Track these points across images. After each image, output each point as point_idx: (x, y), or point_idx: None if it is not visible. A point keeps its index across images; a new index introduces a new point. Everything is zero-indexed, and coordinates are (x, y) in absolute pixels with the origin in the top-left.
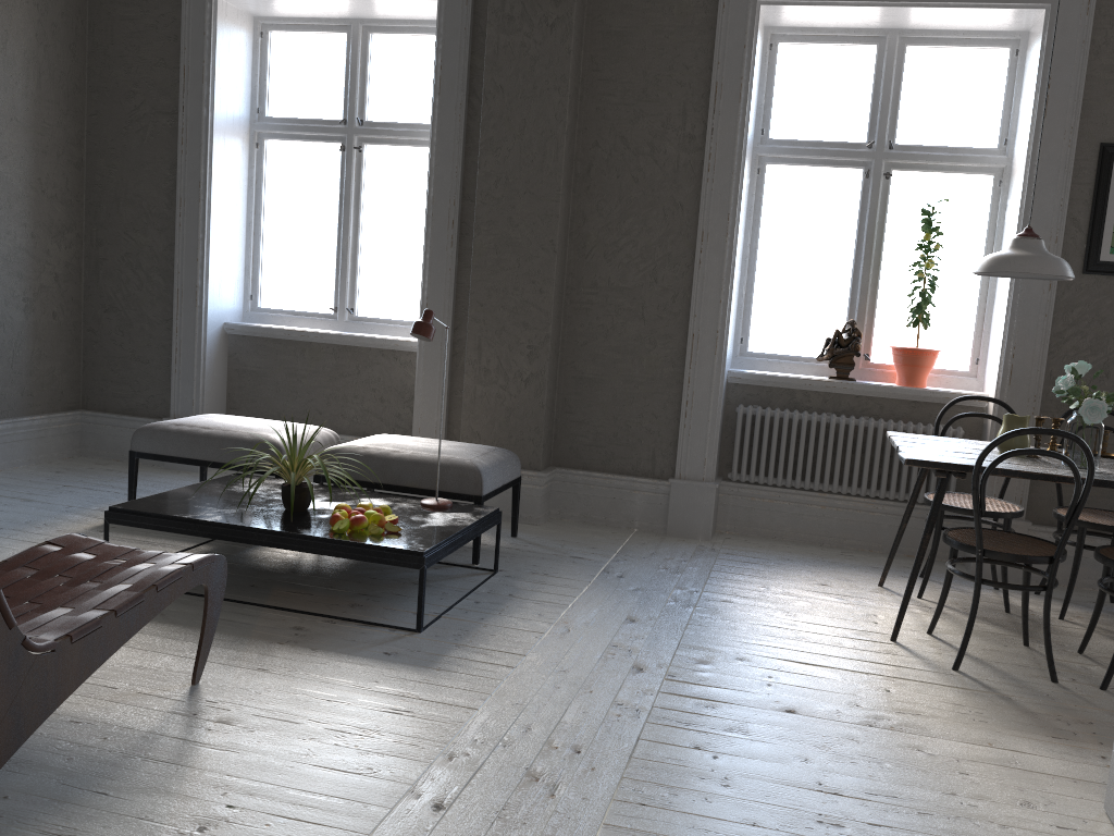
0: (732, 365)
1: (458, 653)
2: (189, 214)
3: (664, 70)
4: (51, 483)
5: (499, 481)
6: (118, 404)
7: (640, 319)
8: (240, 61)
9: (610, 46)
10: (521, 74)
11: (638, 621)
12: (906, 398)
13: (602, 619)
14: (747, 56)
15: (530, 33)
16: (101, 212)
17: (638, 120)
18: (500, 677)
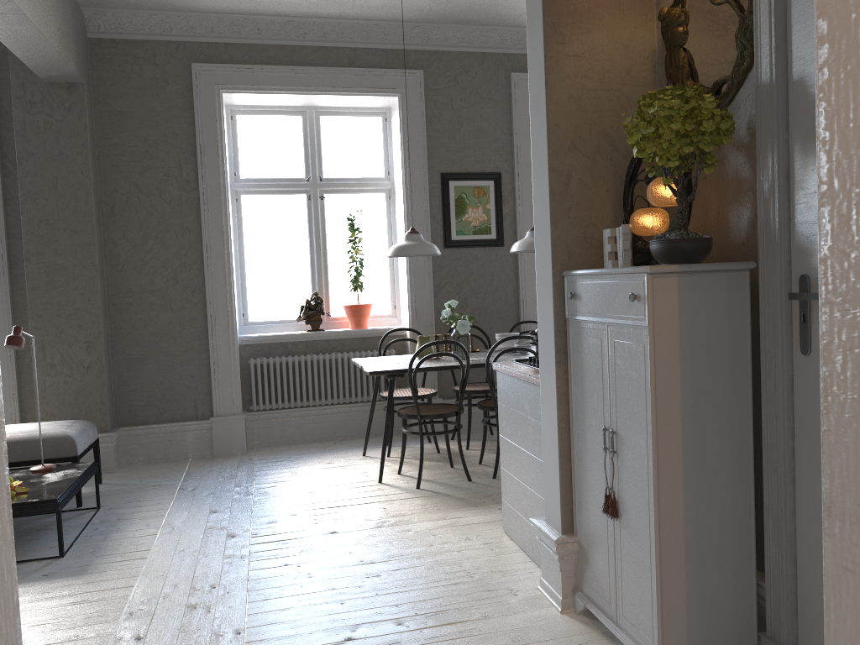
0: (240, 332)
1: (100, 561)
2: None
3: (160, 137)
4: None
5: (87, 443)
6: None
7: (170, 310)
8: None
9: (116, 121)
10: (48, 143)
11: (218, 511)
12: (358, 336)
13: (193, 516)
14: (219, 126)
15: (51, 113)
16: None
17: (146, 172)
18: (140, 565)
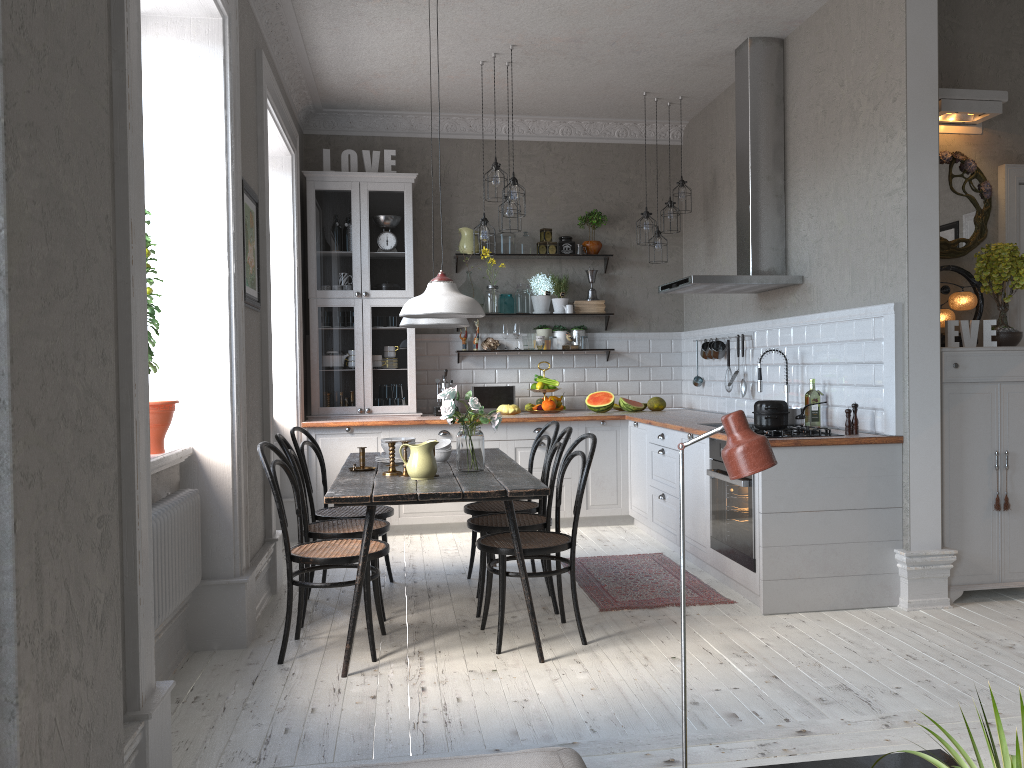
0: None
1: None
2: None
3: None
4: None
5: None
6: None
7: None
8: None
9: None
10: None
11: (664, 758)
12: (161, 469)
13: None
14: None
15: None
16: None
17: None
18: None
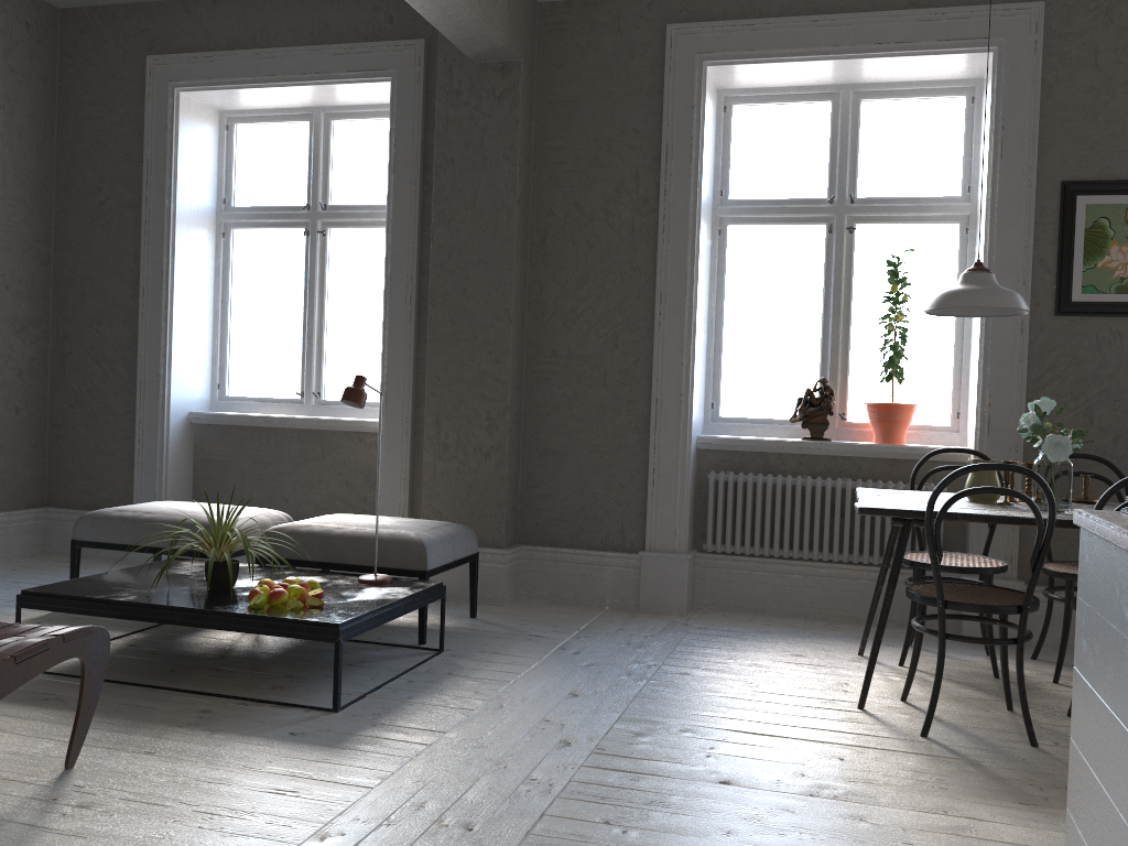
0: (704, 431)
1: (371, 732)
2: (152, 304)
3: (614, 135)
4: (2, 580)
5: (449, 556)
6: (82, 499)
7: (602, 386)
8: (205, 153)
9: (561, 115)
10: (471, 146)
11: (581, 695)
12: (884, 457)
13: (542, 695)
14: (696, 116)
15: (478, 105)
16: (67, 307)
17: (591, 186)
18: (409, 755)
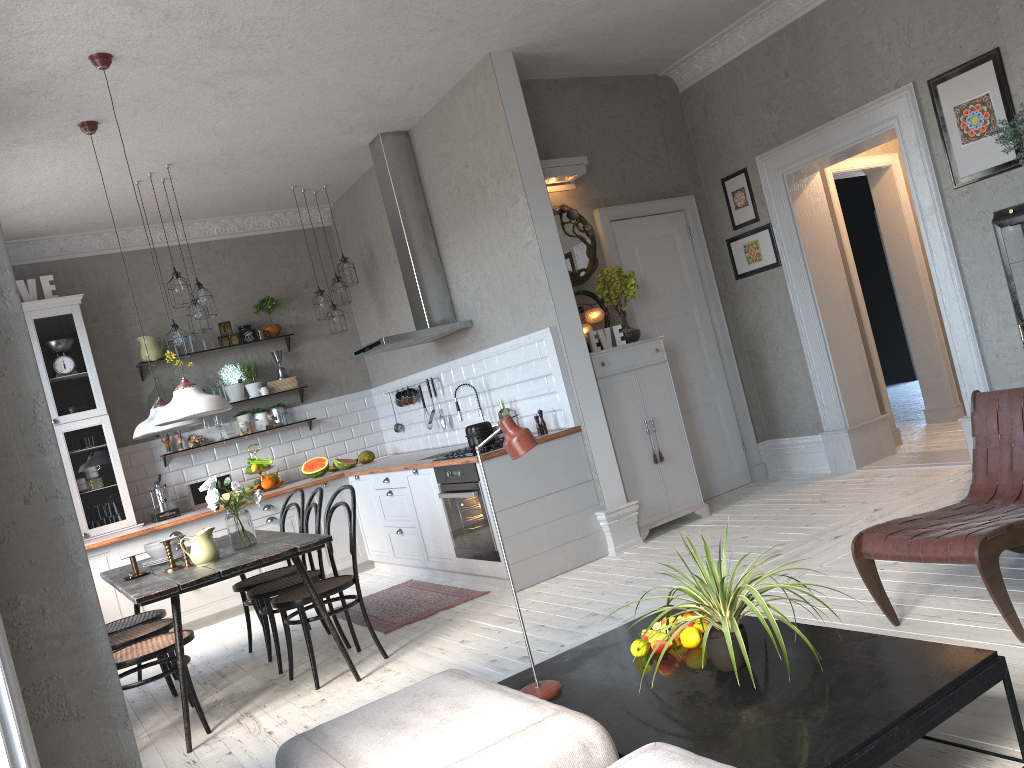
0: None
1: None
2: None
3: None
4: None
5: None
6: None
7: None
8: None
9: None
10: None
11: None
12: None
13: None
14: None
15: None
16: None
17: None
18: None
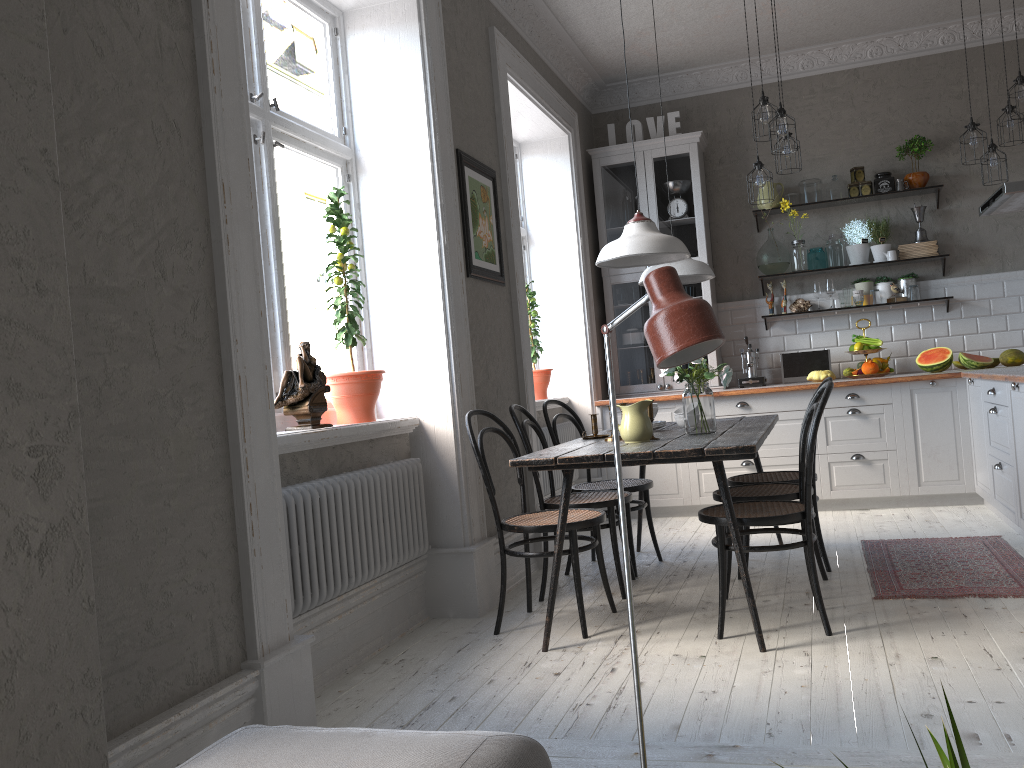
0: None
1: None
2: None
3: None
4: None
5: None
6: None
7: (151, 357)
8: None
9: None
10: None
11: None
12: (370, 437)
13: None
14: None
15: None
16: None
17: None
18: None
